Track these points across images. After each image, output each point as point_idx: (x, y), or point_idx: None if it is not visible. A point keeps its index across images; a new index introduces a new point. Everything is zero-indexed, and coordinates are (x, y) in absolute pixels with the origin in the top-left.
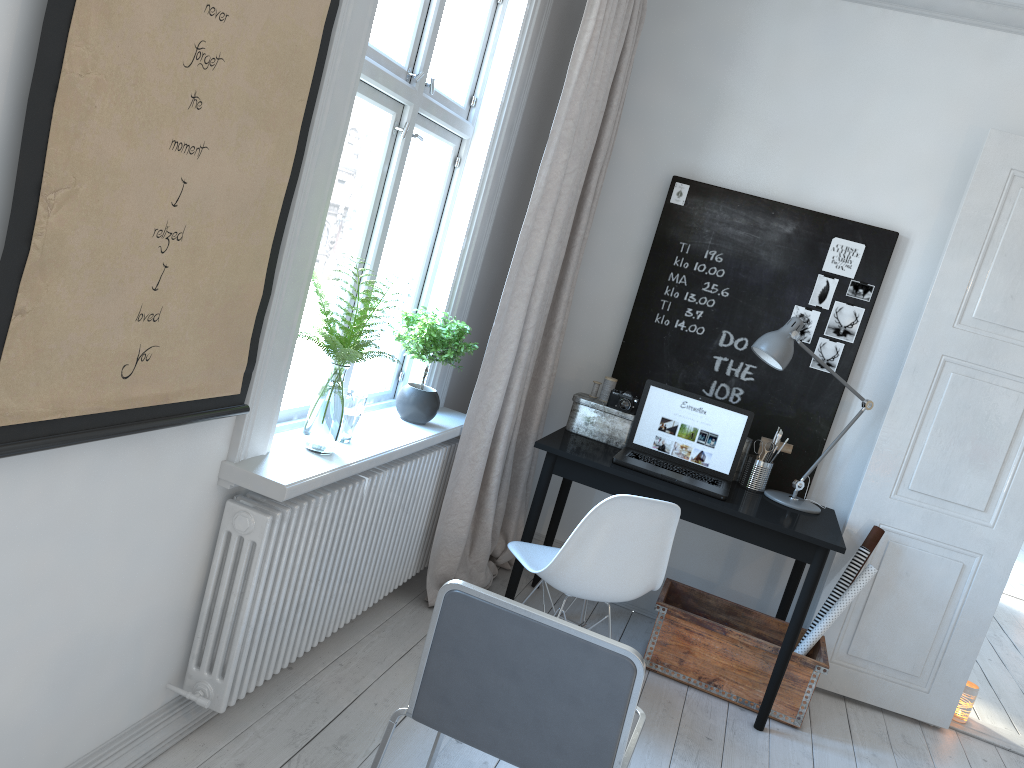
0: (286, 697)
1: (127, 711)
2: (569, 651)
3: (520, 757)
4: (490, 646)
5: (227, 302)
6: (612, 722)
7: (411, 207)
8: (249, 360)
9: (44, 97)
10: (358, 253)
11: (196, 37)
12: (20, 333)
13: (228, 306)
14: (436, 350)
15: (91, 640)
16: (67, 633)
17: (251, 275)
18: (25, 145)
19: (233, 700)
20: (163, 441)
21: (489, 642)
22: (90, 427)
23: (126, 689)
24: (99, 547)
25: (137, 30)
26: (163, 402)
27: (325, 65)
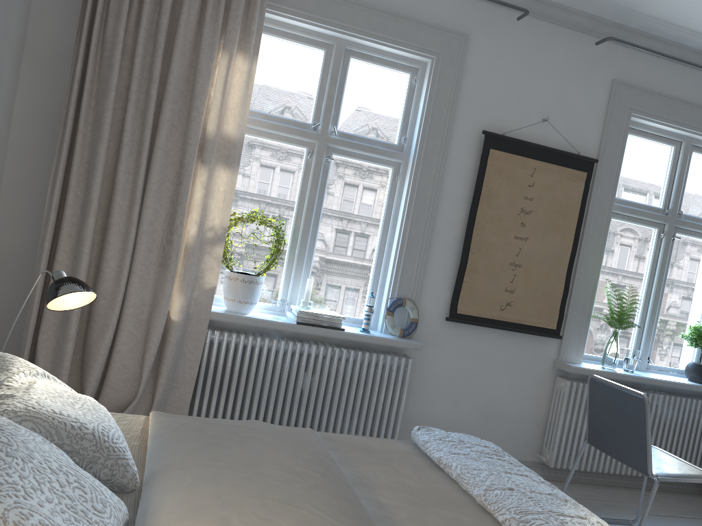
0: (596, 489)
1: (513, 451)
2: (624, 397)
3: (619, 454)
4: (603, 401)
5: (544, 292)
6: (641, 429)
7: (688, 273)
8: (559, 317)
9: (470, 225)
10: (644, 291)
11: (521, 206)
12: (465, 288)
13: (545, 293)
14: (701, 341)
15: (495, 407)
16: (485, 399)
17: (556, 283)
18: (465, 237)
19: (558, 465)
20: (522, 340)
21: (602, 399)
22: (488, 322)
23: (512, 440)
24: (497, 371)
25: (499, 206)
26: (517, 322)
27: (588, 209)
